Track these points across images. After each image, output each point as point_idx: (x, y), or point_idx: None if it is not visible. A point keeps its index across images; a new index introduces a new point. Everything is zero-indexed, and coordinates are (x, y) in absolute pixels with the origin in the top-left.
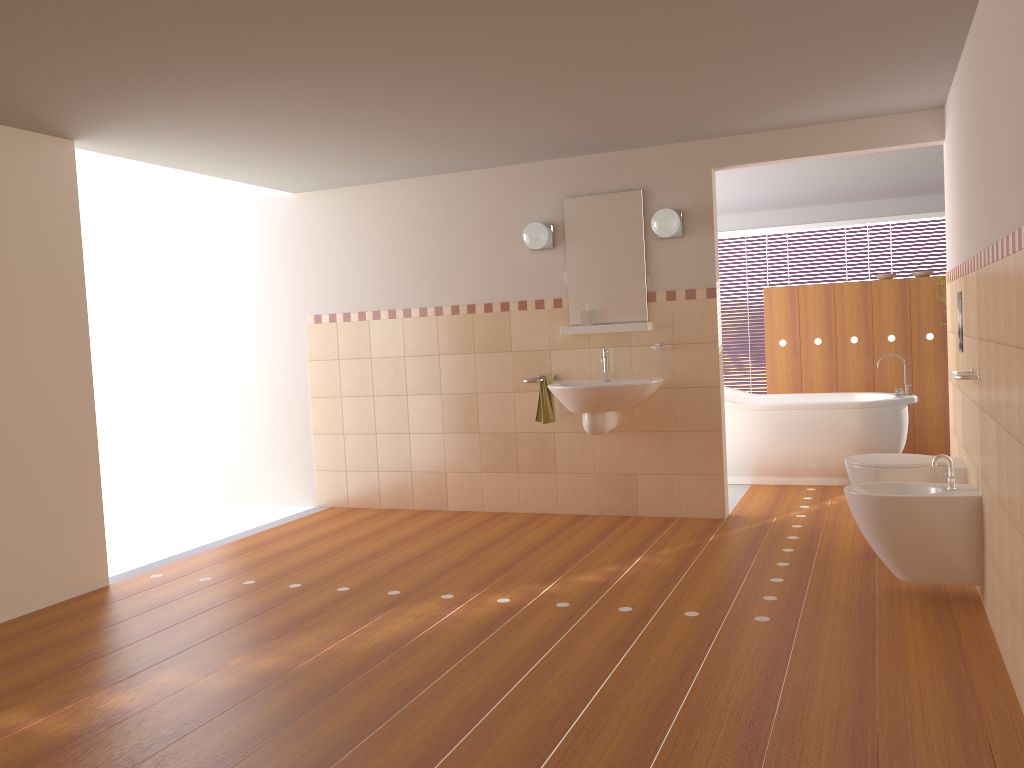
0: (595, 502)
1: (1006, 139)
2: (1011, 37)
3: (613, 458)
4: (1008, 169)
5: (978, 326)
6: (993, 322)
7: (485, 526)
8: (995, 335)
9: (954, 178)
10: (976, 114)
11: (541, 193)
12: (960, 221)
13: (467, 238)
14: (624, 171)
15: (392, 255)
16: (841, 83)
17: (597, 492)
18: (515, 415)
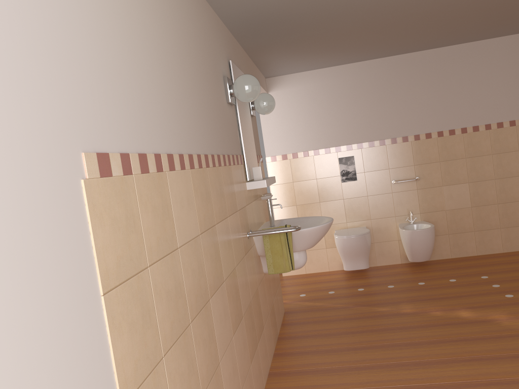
0: (272, 339)
1: (494, 96)
2: (506, 69)
3: (269, 294)
4: (498, 104)
5: (418, 160)
6: (464, 152)
7: (336, 388)
8: (469, 155)
9: (318, 110)
10: (414, 86)
11: (221, 47)
12: (345, 127)
13: (204, 69)
14: (236, 54)
15: (167, 57)
16: (344, 55)
17: (272, 329)
18: (248, 281)
